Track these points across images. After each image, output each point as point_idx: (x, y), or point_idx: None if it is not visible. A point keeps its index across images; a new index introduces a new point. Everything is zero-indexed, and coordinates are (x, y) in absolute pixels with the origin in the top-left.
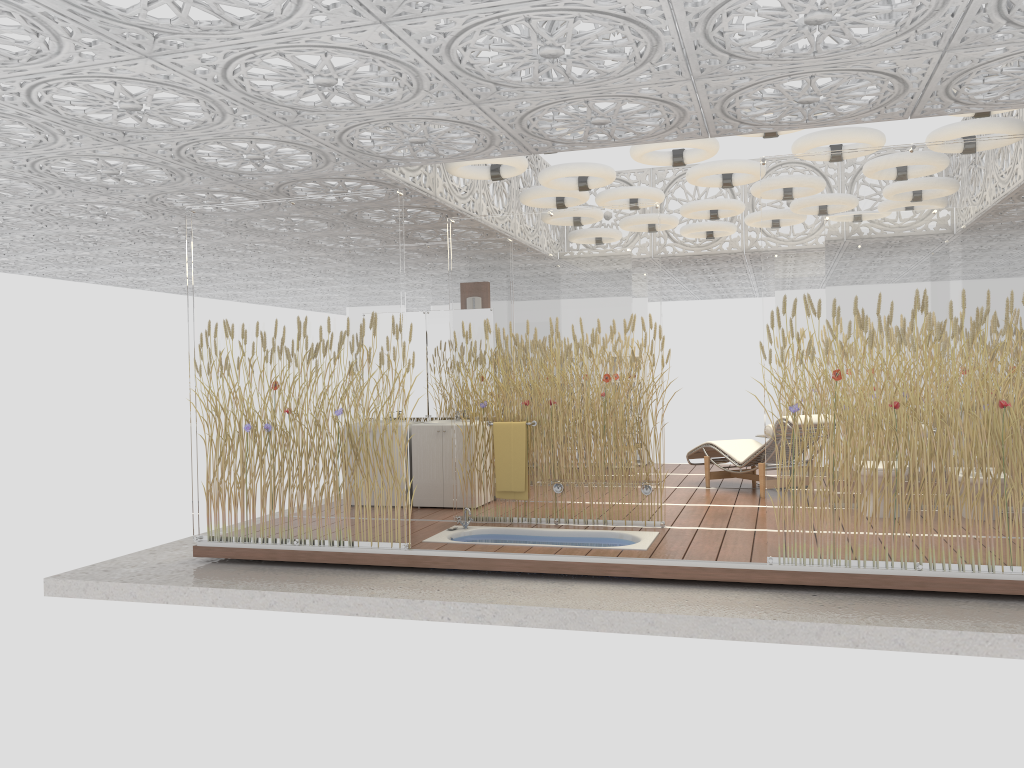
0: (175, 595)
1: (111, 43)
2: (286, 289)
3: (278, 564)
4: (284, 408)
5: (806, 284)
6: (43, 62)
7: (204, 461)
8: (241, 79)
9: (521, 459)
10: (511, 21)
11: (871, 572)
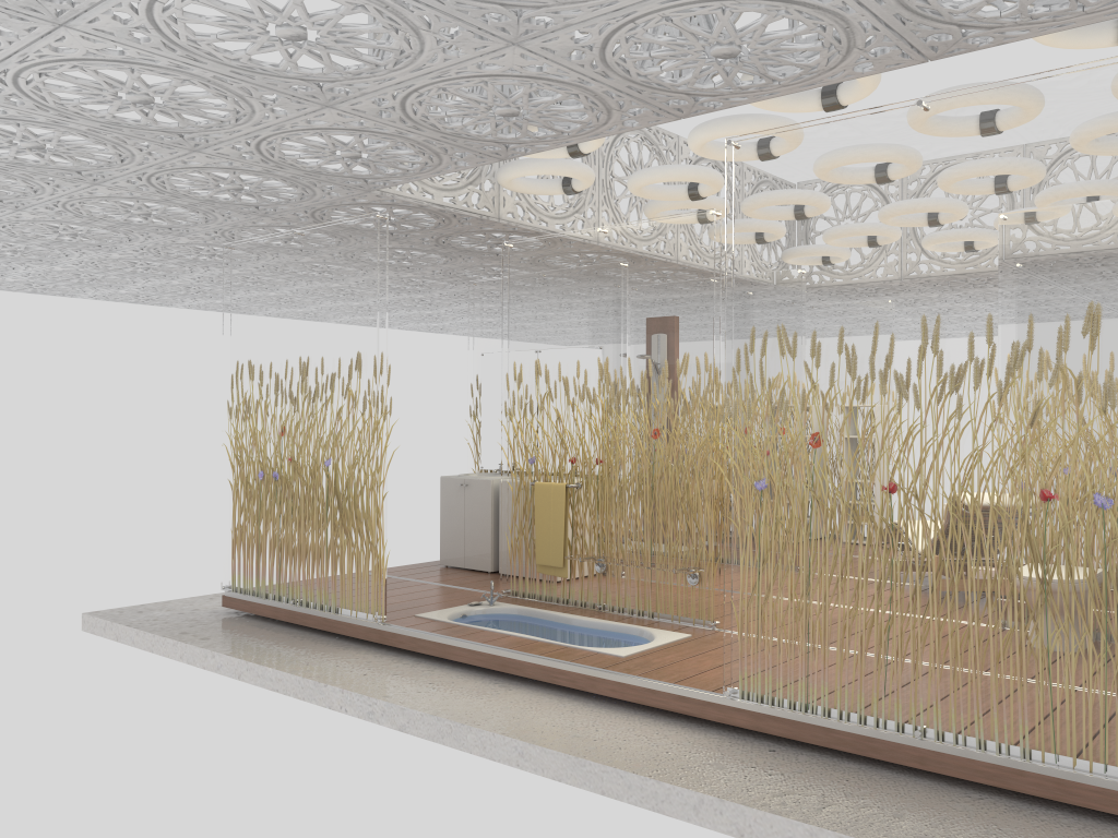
0: (157, 645)
1: None
2: (290, 327)
3: (285, 624)
4: (286, 456)
5: (777, 311)
6: None
7: (230, 508)
8: (65, 106)
9: (560, 528)
10: (176, 2)
11: (853, 730)
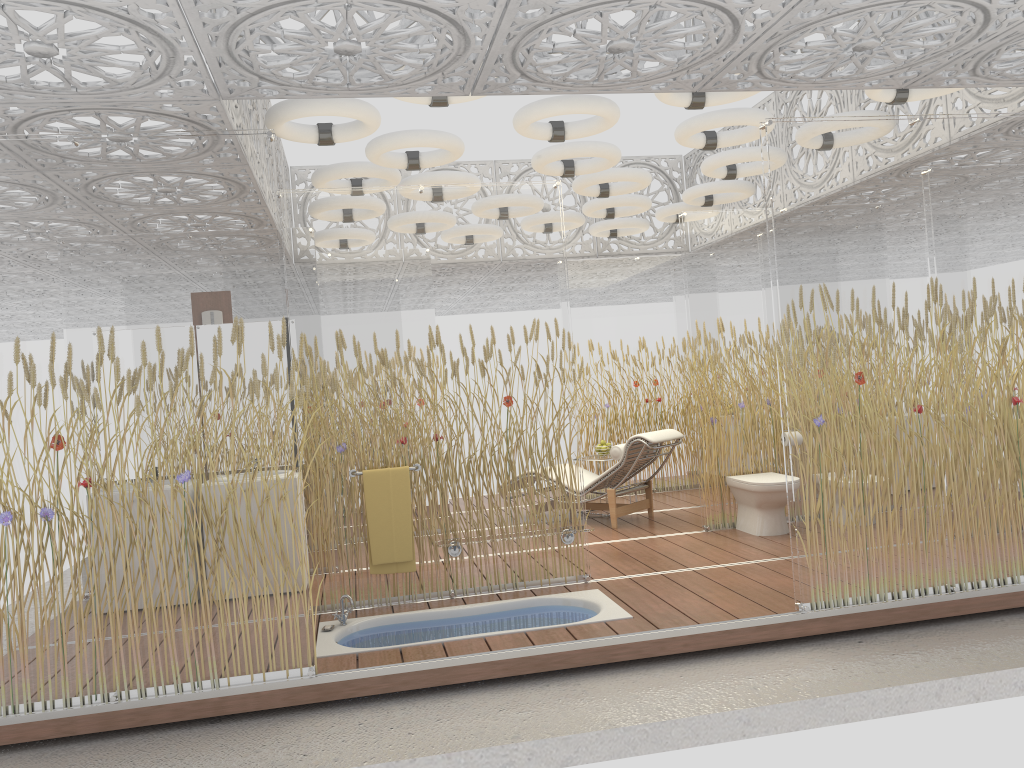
0: None
1: None
2: (75, 282)
3: (73, 740)
4: (80, 479)
5: (824, 272)
6: None
7: None
8: None
9: (406, 517)
10: None
11: (908, 603)
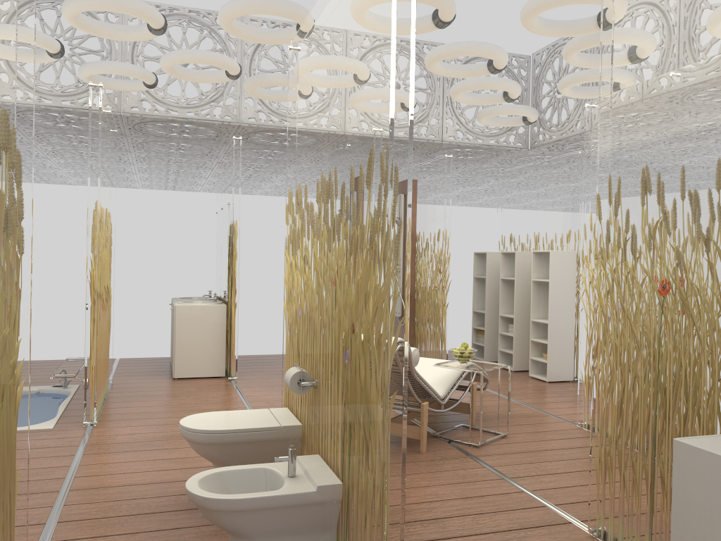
0: None
1: None
2: None
3: None
4: None
5: None
6: None
7: None
8: None
9: None
10: None
11: None
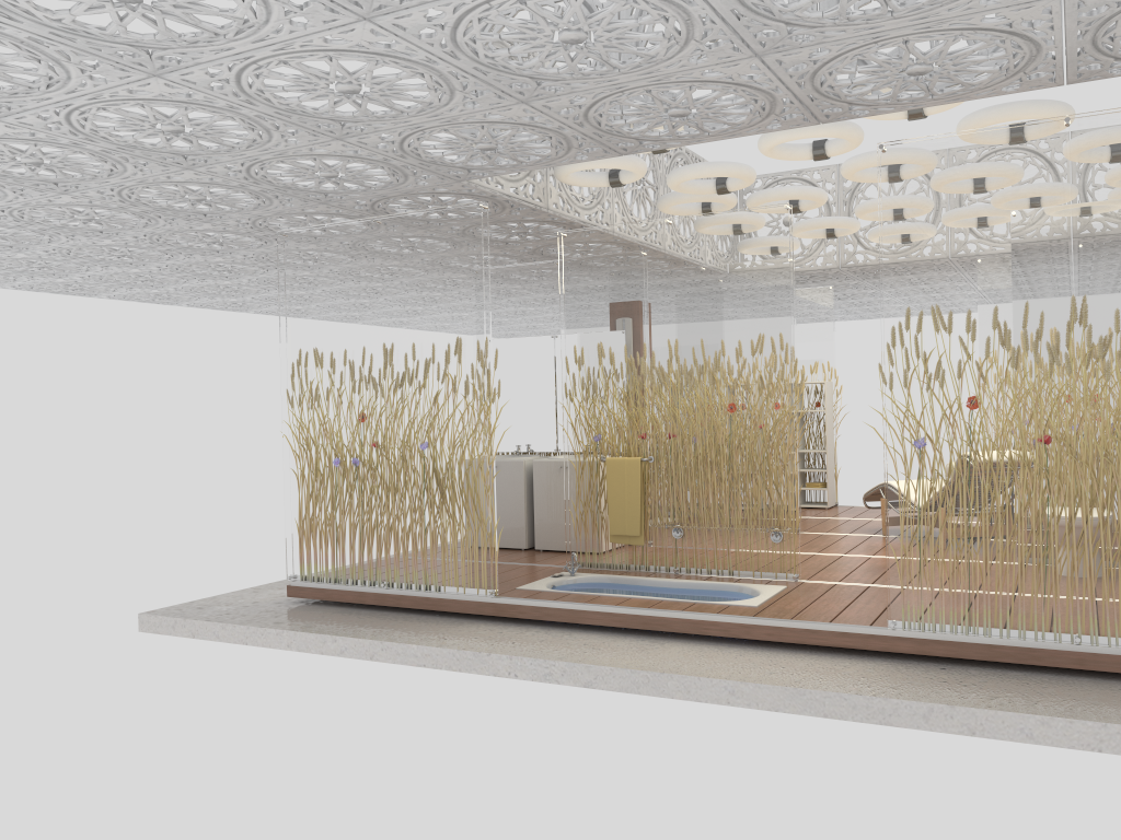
0: (253, 636)
1: (112, 64)
2: (372, 314)
3: (368, 608)
4: (371, 441)
5: (933, 293)
6: (61, 88)
7: (296, 497)
8: (262, 92)
9: (636, 499)
10: (504, 5)
11: (1016, 644)
